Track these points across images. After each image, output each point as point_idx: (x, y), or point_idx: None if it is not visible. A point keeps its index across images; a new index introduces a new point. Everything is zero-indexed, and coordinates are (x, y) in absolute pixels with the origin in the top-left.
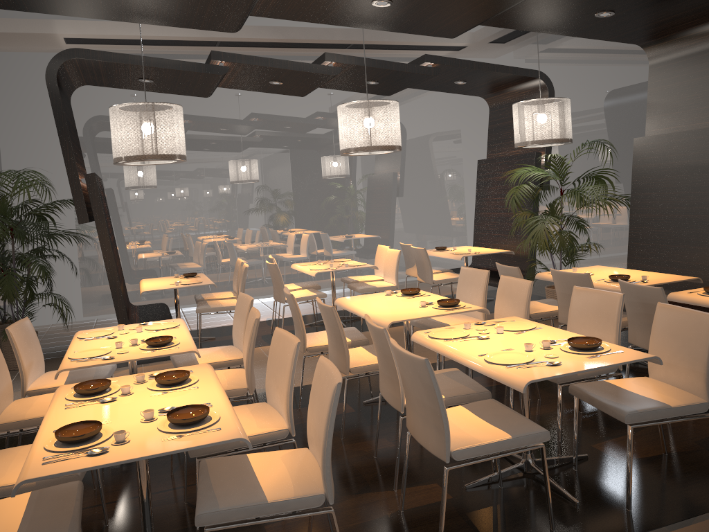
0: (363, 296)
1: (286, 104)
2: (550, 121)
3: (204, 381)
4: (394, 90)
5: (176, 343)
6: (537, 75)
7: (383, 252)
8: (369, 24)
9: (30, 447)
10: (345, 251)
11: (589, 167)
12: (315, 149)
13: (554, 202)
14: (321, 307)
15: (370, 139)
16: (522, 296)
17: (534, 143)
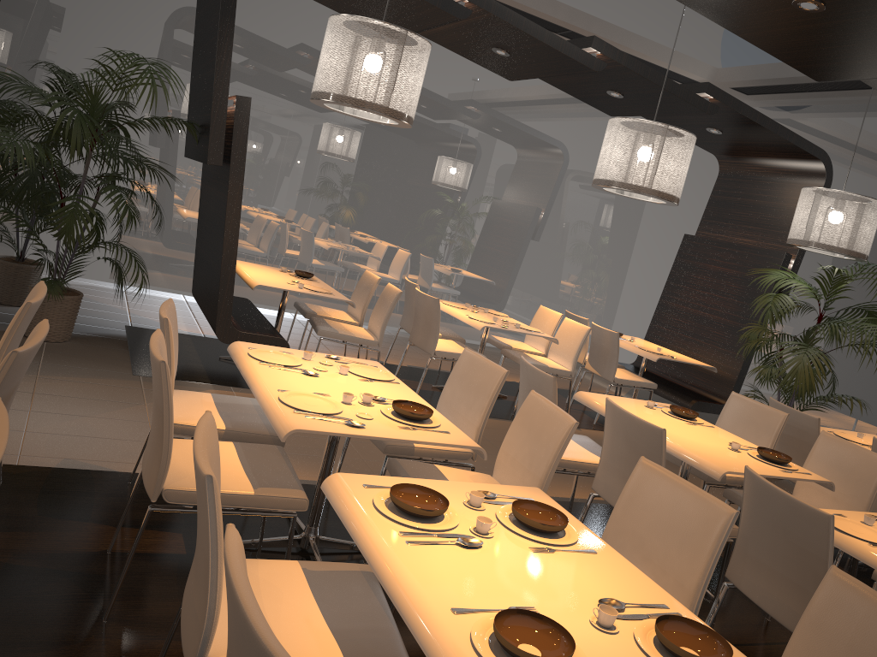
0: (614, 398)
1: (459, 79)
2: (856, 227)
3: (586, 536)
4: (629, 112)
5: (439, 423)
6: (820, 156)
7: (548, 318)
8: (741, 25)
9: (272, 569)
10: (467, 293)
11: (819, 287)
12: (474, 151)
13: (814, 329)
14: (629, 420)
15: (652, 179)
16: (867, 474)
17: (824, 247)
